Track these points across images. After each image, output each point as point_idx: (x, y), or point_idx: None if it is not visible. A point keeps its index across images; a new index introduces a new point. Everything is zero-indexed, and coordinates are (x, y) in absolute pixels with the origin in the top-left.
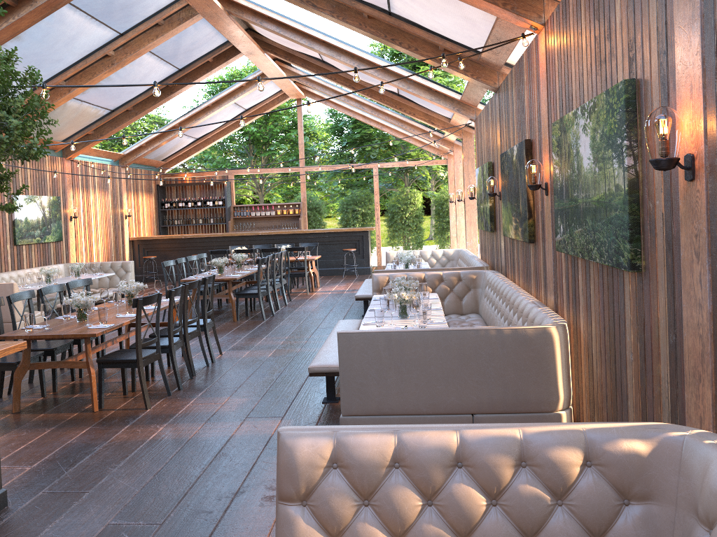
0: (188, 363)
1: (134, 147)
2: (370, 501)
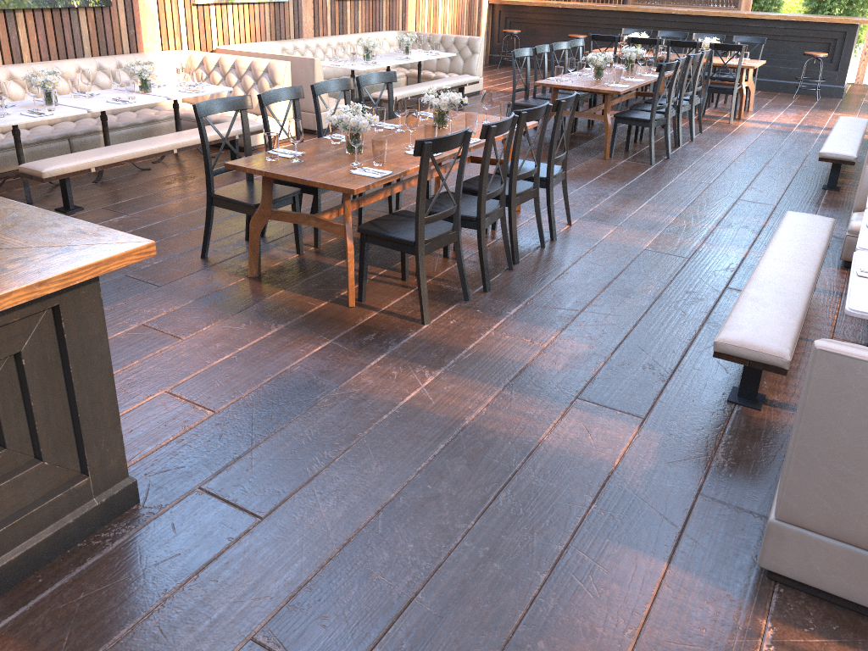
0: (507, 246)
1: None
2: None
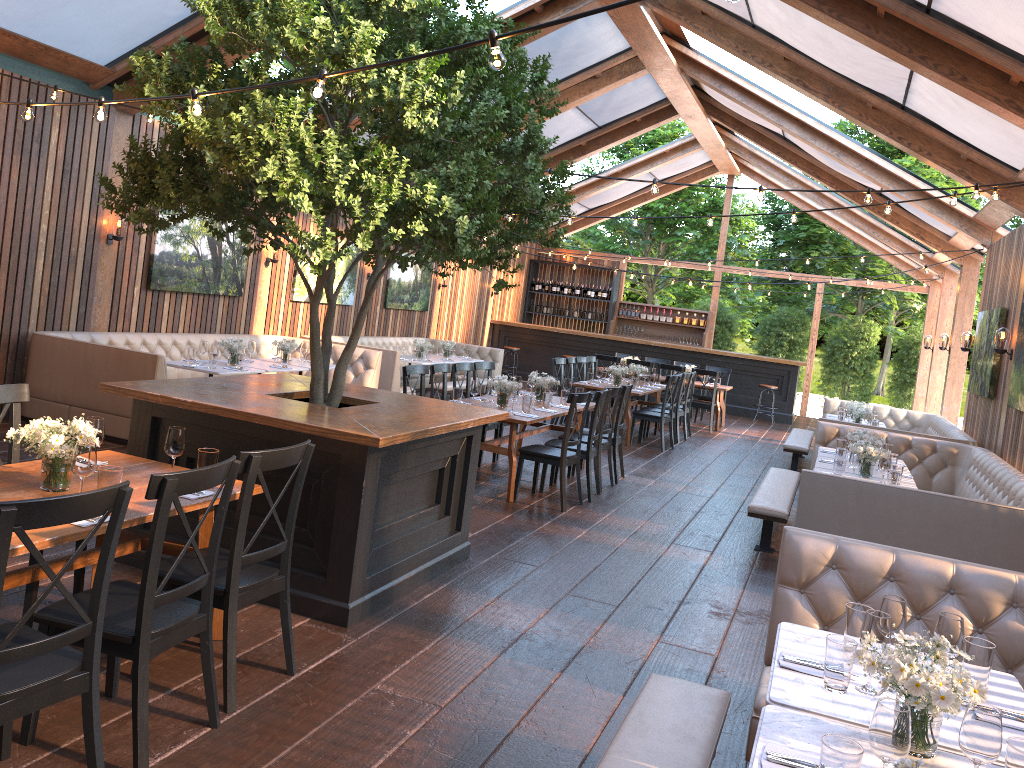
0: (597, 476)
1: None
2: (862, 603)
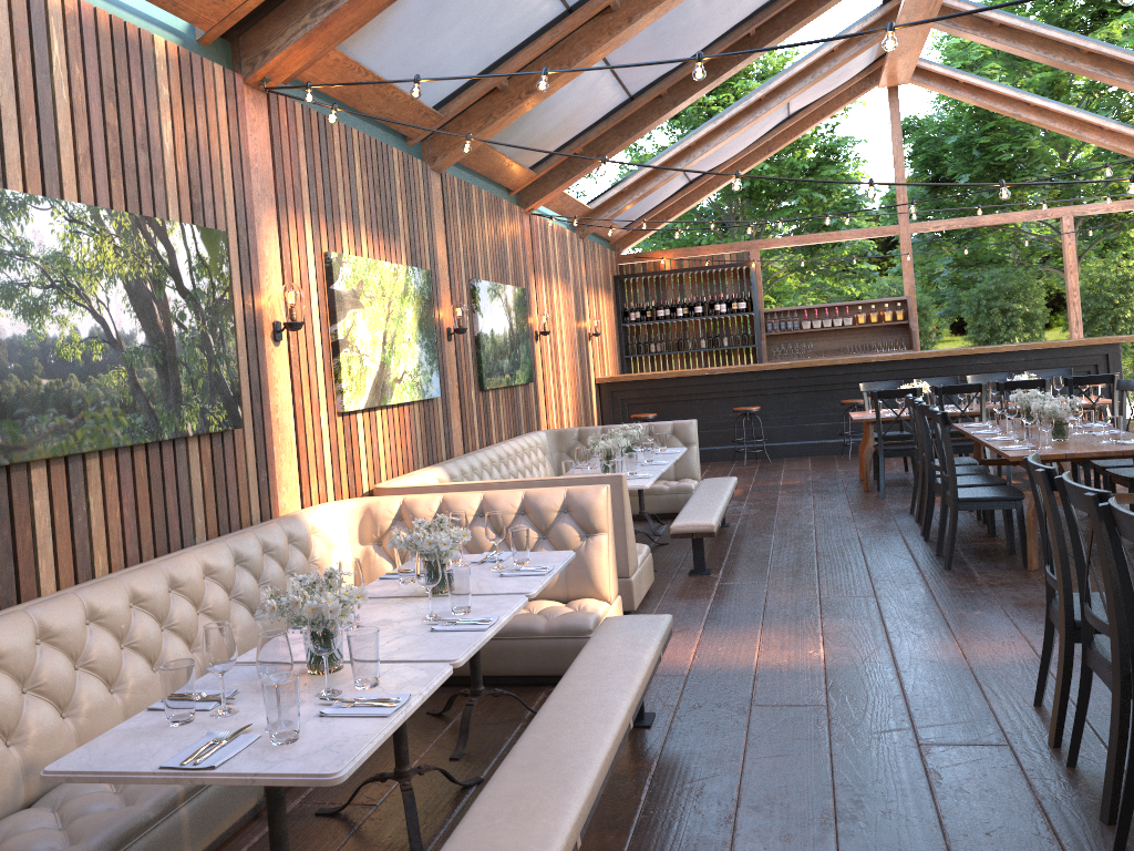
0: None
1: (611, 194)
2: None
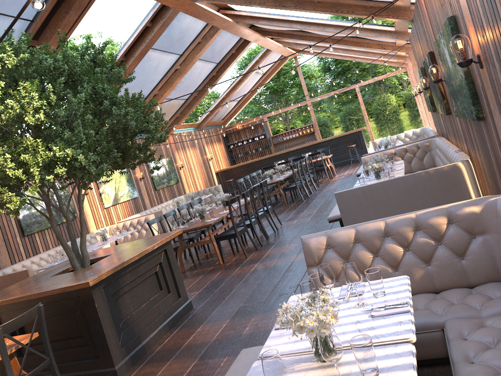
0: (263, 232)
1: (204, 117)
2: (348, 260)
